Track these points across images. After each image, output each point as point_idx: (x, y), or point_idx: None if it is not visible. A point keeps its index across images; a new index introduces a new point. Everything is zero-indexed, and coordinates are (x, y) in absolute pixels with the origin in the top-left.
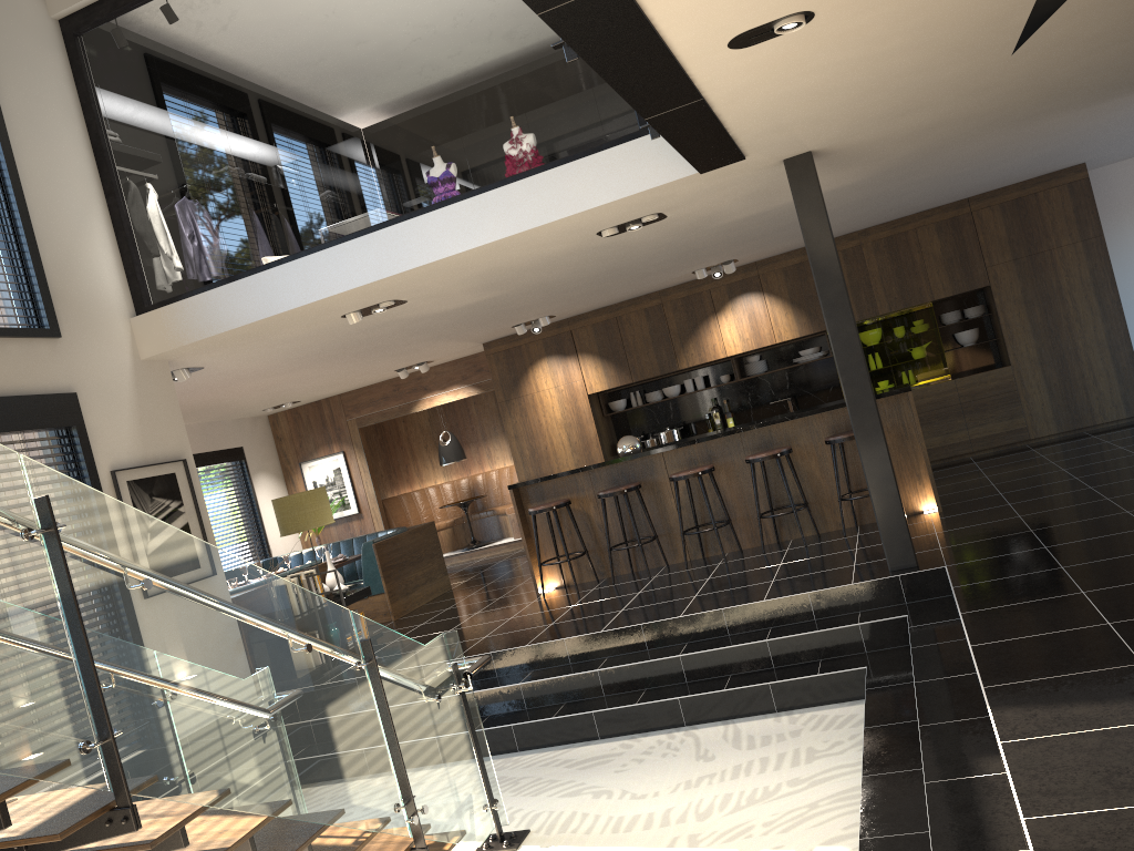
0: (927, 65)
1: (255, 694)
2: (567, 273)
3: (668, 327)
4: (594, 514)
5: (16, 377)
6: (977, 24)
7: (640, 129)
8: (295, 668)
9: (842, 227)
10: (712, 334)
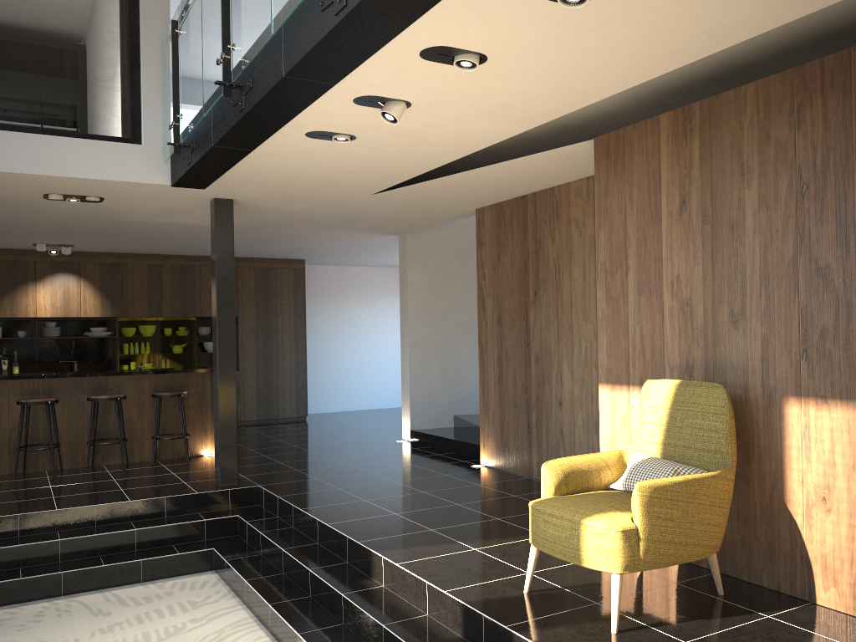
0: (343, 183)
1: None
2: None
3: None
4: None
5: None
6: (385, 176)
7: (132, 137)
8: None
9: (160, 249)
10: (28, 296)
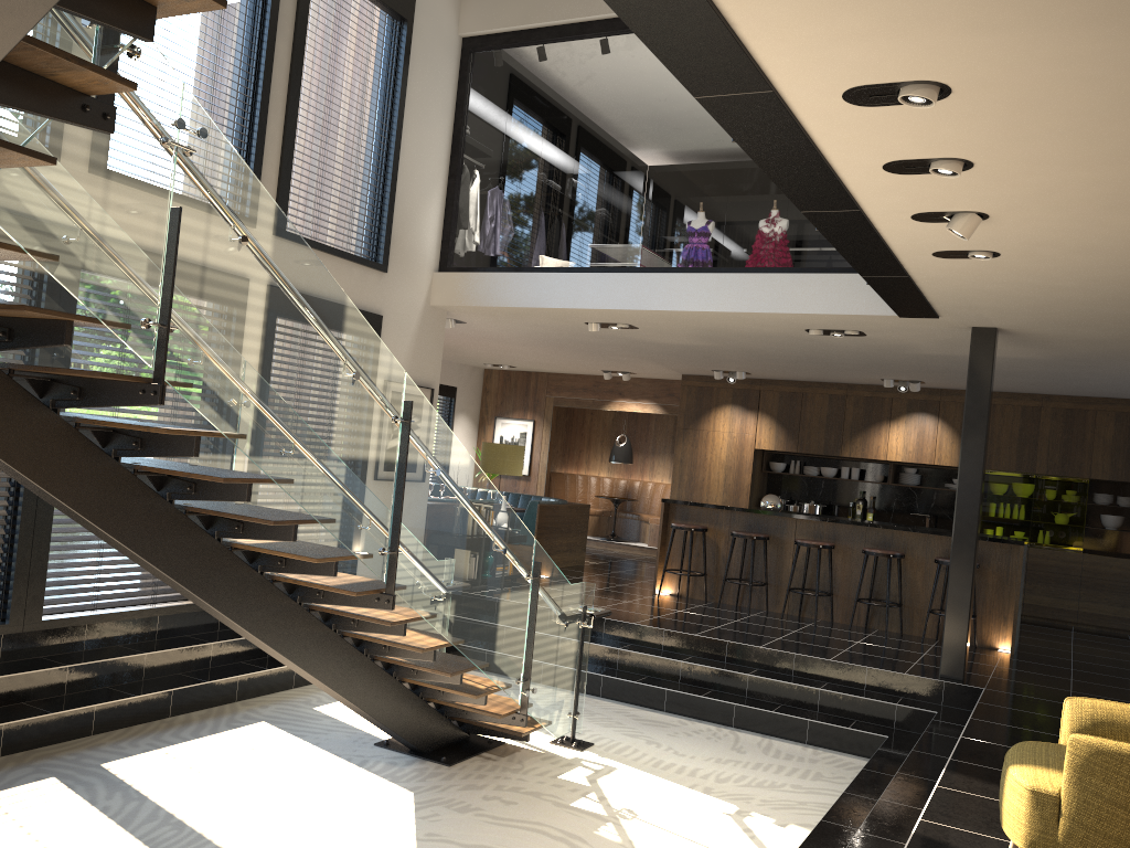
0: (1097, 302)
1: (467, 564)
2: (772, 347)
3: (844, 417)
4: (722, 547)
5: (350, 292)
6: None
7: None
8: (492, 560)
9: (1027, 387)
10: (880, 436)
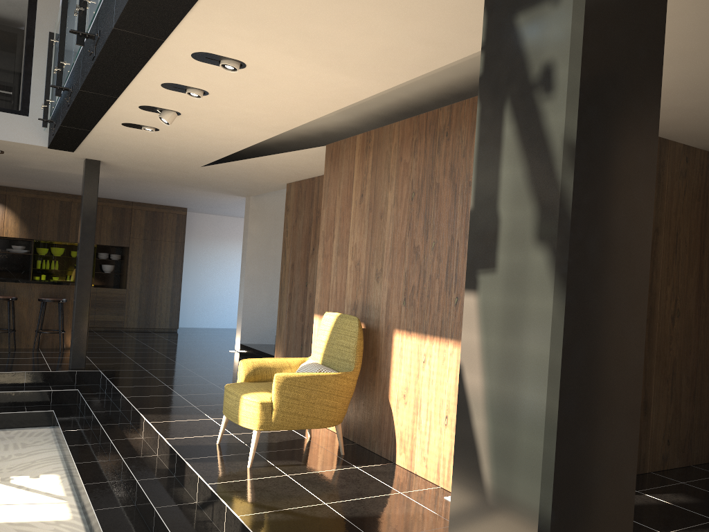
0: (173, 157)
1: None
2: None
3: None
4: None
5: None
6: (200, 155)
7: (21, 110)
8: None
9: (68, 190)
10: None
